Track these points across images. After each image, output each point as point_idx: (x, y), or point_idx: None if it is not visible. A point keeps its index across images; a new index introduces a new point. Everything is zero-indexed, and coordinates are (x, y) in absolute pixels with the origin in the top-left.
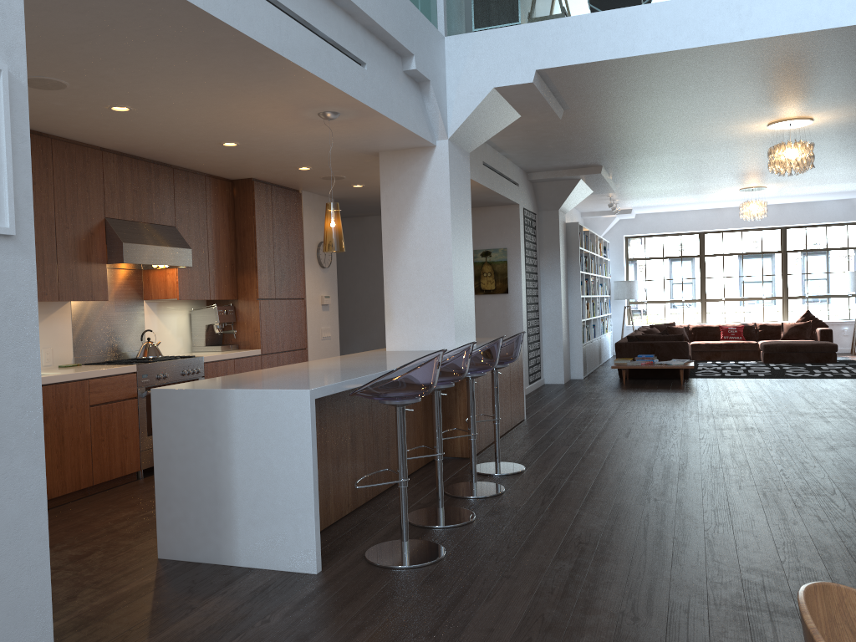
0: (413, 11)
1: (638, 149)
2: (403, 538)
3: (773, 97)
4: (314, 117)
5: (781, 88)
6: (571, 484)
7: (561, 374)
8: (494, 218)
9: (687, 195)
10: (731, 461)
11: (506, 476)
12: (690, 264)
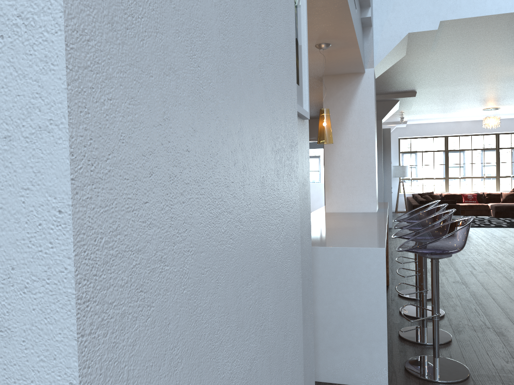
0: None
1: (449, 81)
2: (436, 357)
3: None
4: (310, 47)
5: None
6: (484, 307)
7: None
8: None
9: (448, 112)
10: None
11: (430, 300)
12: (438, 156)
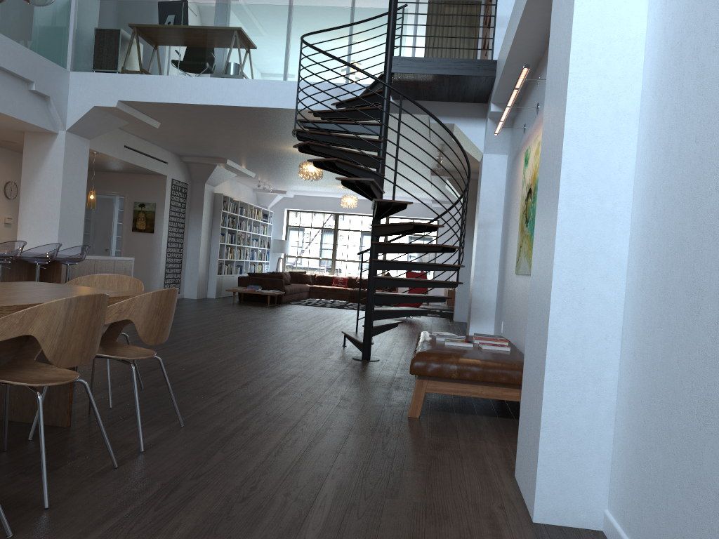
0: (37, 57)
1: (238, 152)
2: None
3: (281, 135)
4: None
5: (278, 131)
6: None
7: (195, 292)
8: (150, 182)
9: (312, 186)
10: (201, 328)
11: None
12: (327, 234)
